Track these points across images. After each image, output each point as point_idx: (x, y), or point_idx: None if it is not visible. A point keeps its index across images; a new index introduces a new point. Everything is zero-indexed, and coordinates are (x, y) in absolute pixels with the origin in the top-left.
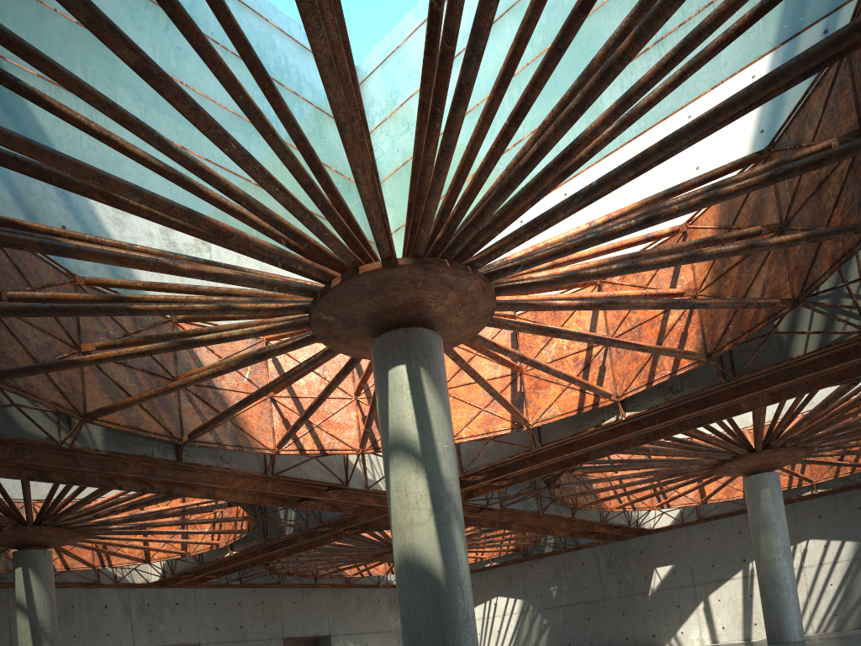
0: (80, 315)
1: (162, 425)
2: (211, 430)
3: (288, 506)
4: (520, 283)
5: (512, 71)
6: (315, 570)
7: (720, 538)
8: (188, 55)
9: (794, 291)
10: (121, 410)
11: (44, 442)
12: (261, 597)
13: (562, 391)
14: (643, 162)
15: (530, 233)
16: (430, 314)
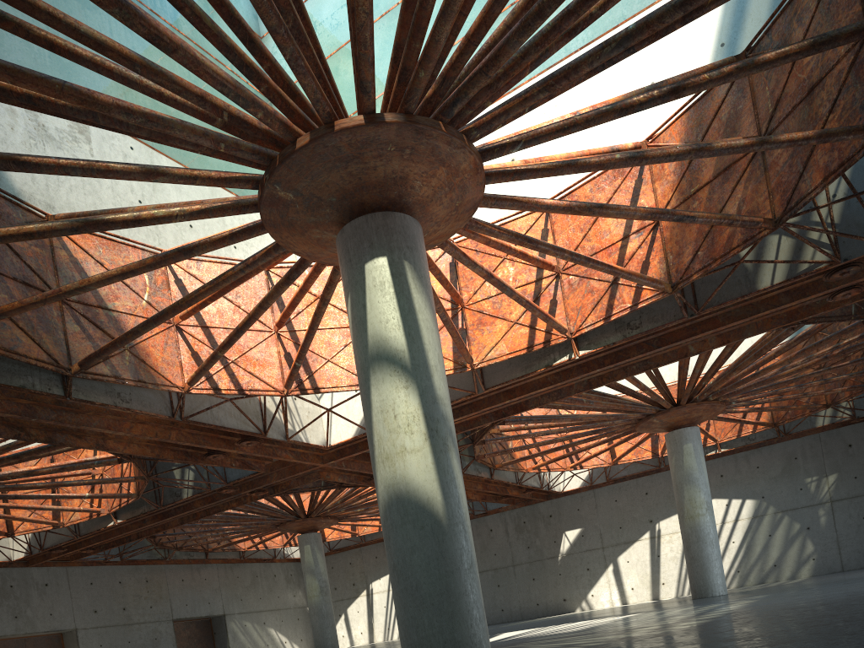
0: None
1: (45, 350)
2: (106, 360)
3: (193, 461)
4: (513, 170)
5: None
6: (207, 543)
7: (627, 500)
8: None
9: (776, 211)
10: None
11: None
12: (146, 575)
13: (509, 328)
14: (696, 0)
15: (544, 93)
16: (413, 197)
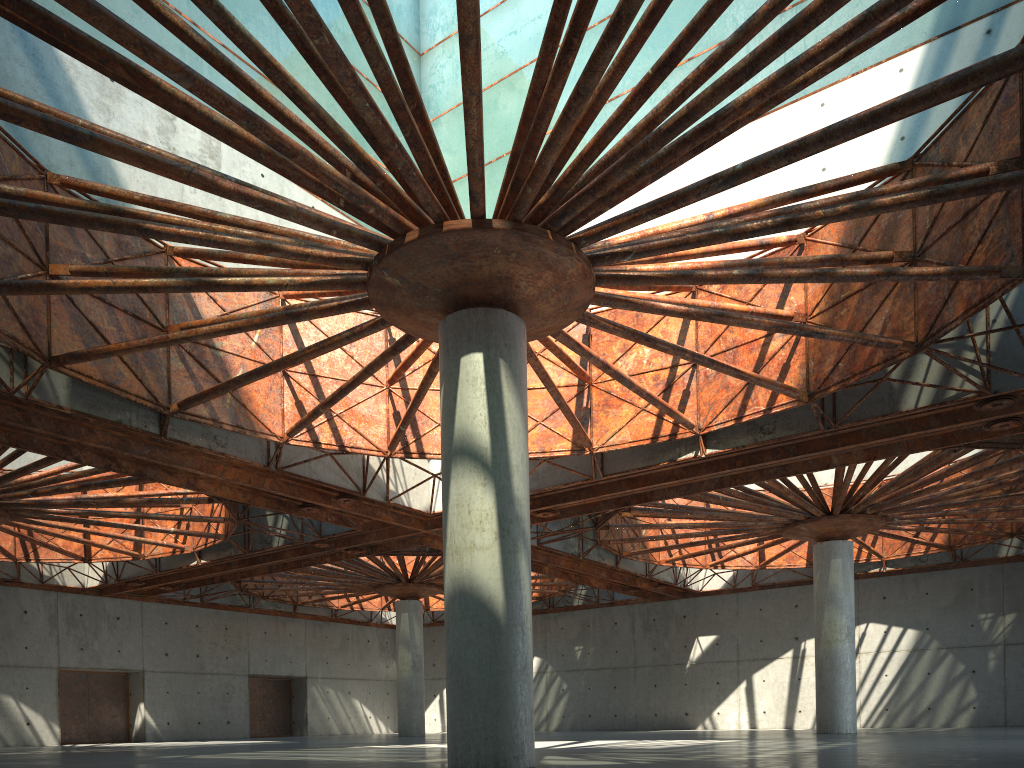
0: (75, 225)
1: (146, 386)
2: (206, 401)
3: (286, 511)
4: (626, 275)
5: (663, 9)
6: (297, 596)
7: (773, 611)
8: None
9: (919, 334)
10: (100, 358)
11: None
12: (226, 622)
13: (636, 414)
14: (800, 152)
15: (652, 215)
16: (518, 295)
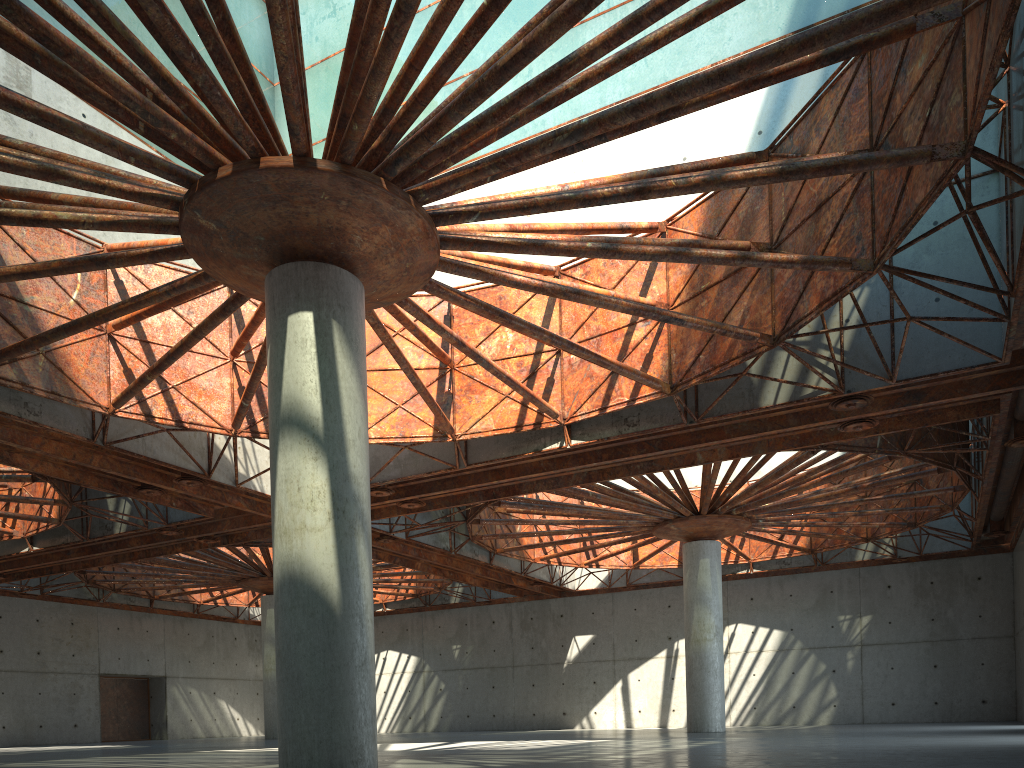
0: None
1: None
2: (13, 362)
3: (122, 493)
4: (473, 239)
5: None
6: (152, 589)
7: (647, 611)
8: None
9: (776, 328)
10: None
11: None
12: (72, 616)
13: (499, 401)
14: (647, 108)
15: (496, 169)
16: (353, 251)
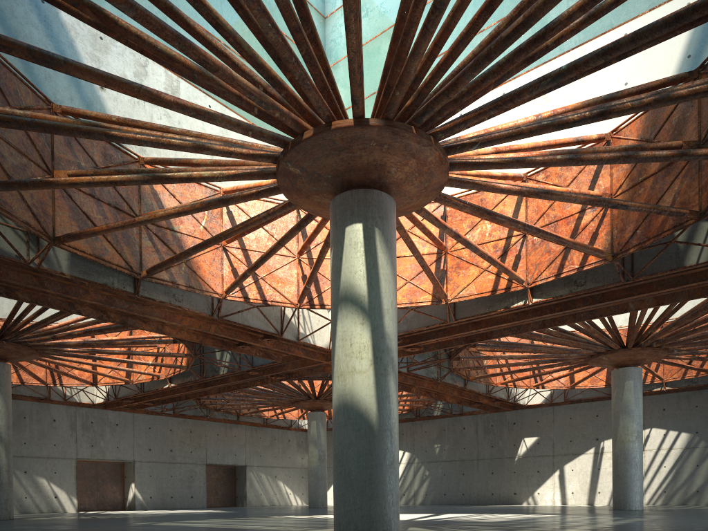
0: (60, 133)
1: (124, 258)
2: (167, 269)
3: (227, 349)
4: (473, 162)
5: None
6: (239, 409)
7: (580, 419)
8: None
9: (702, 205)
10: (88, 237)
11: (14, 259)
12: (190, 427)
13: (480, 273)
14: (614, 52)
15: (494, 110)
16: (389, 179)
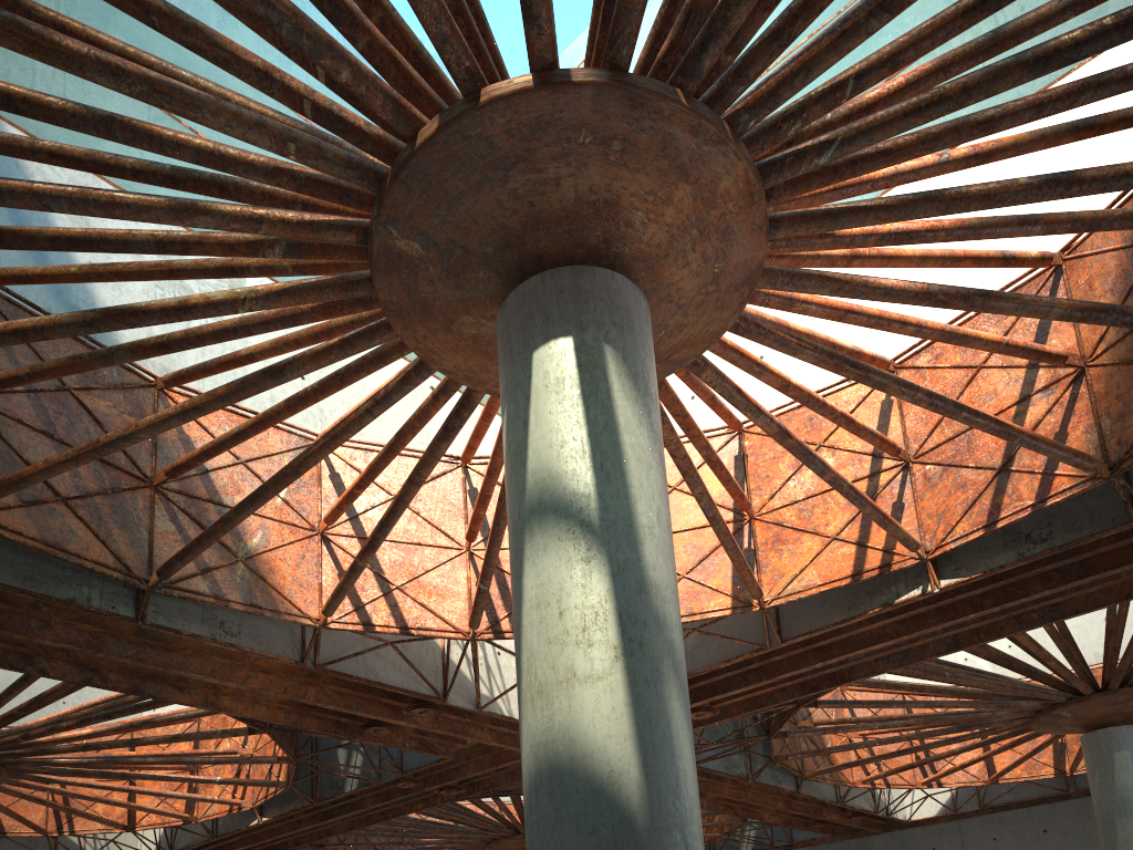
0: None
1: (112, 550)
2: (206, 573)
3: (346, 736)
4: (821, 210)
5: None
6: None
7: (1013, 839)
8: (241, 25)
9: None
10: (12, 491)
11: None
12: None
13: (823, 546)
14: None
15: (880, 16)
16: (631, 244)
